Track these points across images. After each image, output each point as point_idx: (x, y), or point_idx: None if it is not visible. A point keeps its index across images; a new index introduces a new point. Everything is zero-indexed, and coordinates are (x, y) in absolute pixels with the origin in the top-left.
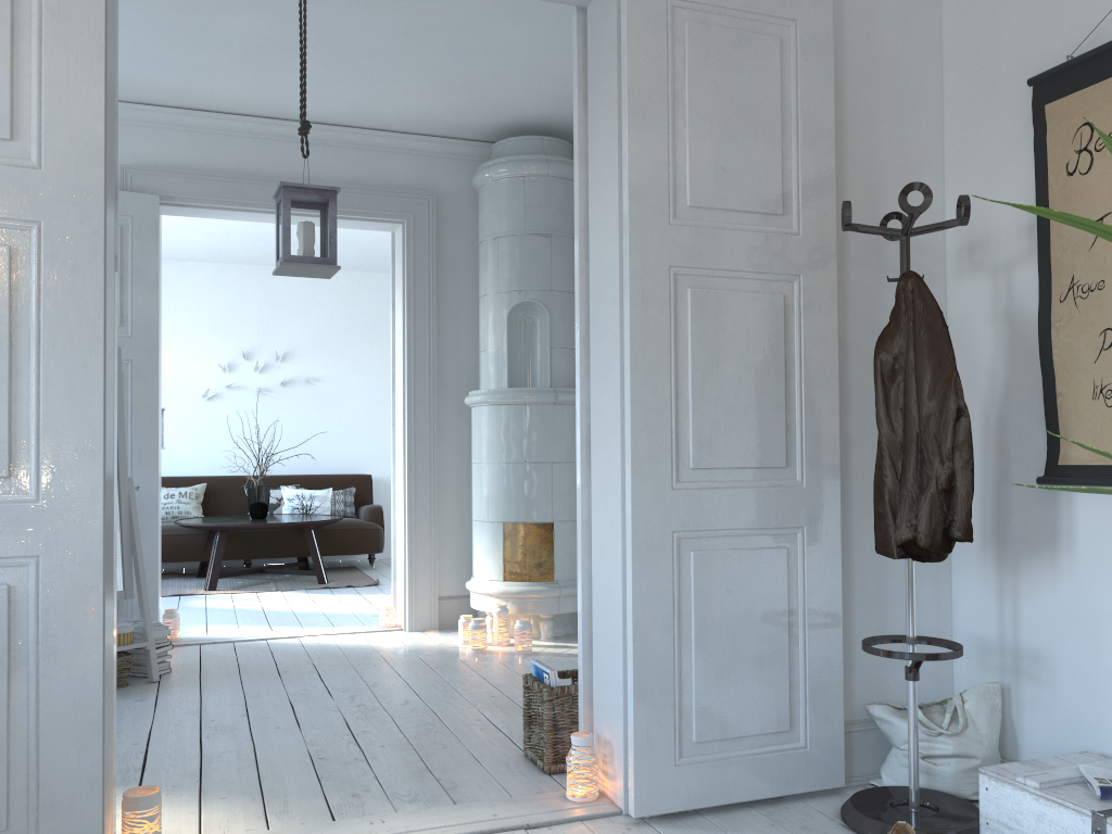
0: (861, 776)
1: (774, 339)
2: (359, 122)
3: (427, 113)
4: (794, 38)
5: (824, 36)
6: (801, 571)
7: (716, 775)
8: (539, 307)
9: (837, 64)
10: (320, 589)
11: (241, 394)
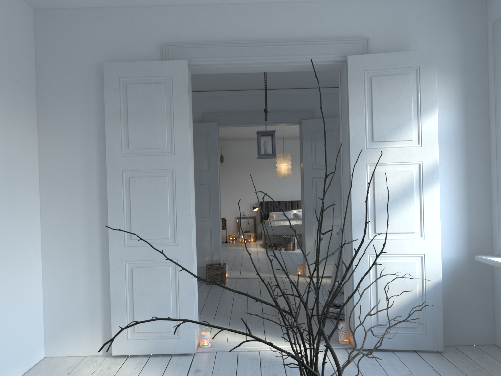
0: None
1: None
2: None
3: None
4: None
5: None
6: None
7: None
8: None
9: None
10: None
11: None
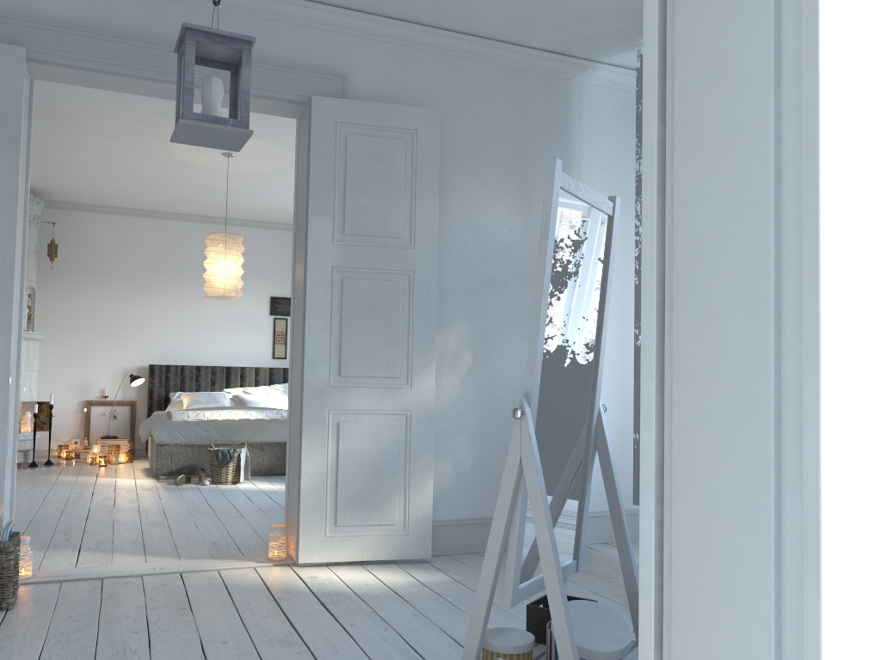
0: None
1: None
2: None
3: None
4: None
5: None
6: None
7: None
8: None
9: None
10: None
11: None
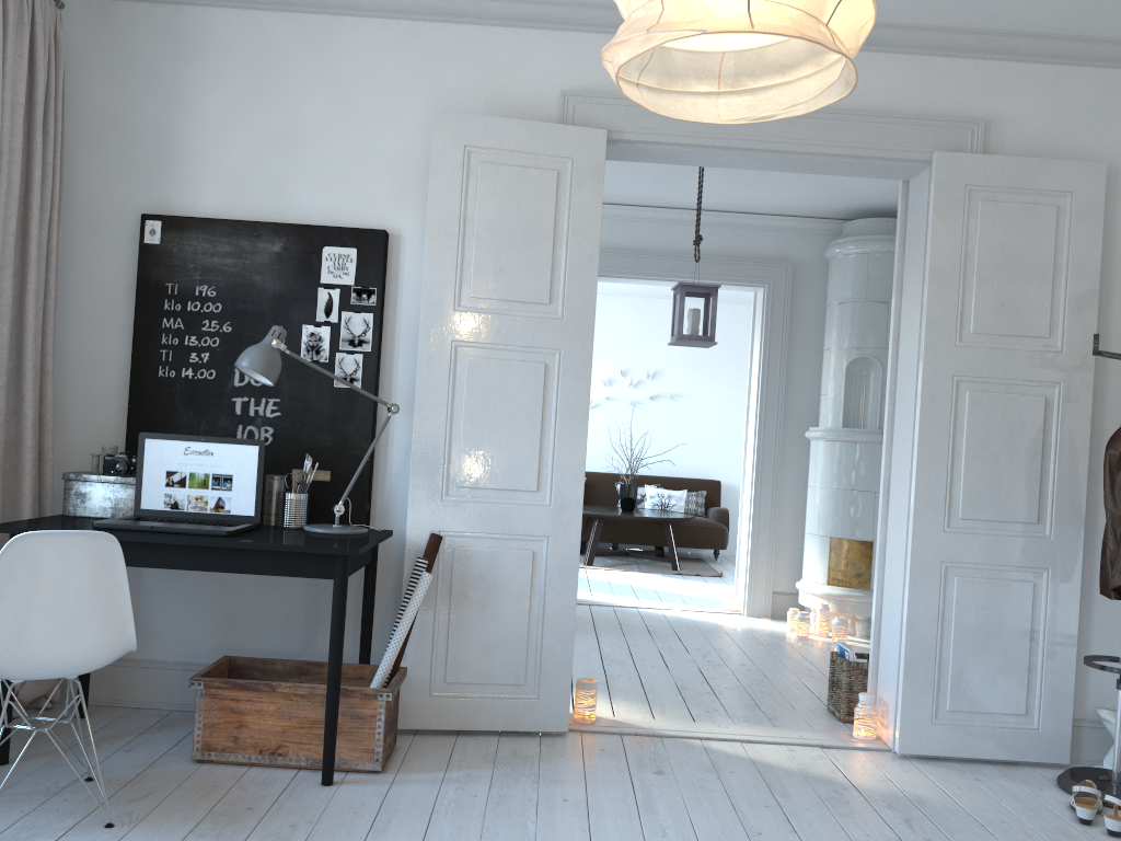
0: (1087, 761)
1: (1034, 429)
2: (735, 208)
3: (789, 202)
4: (1069, 205)
5: (1096, 202)
6: (1044, 601)
7: (962, 736)
8: (873, 362)
9: (1111, 218)
10: (674, 574)
11: (617, 405)
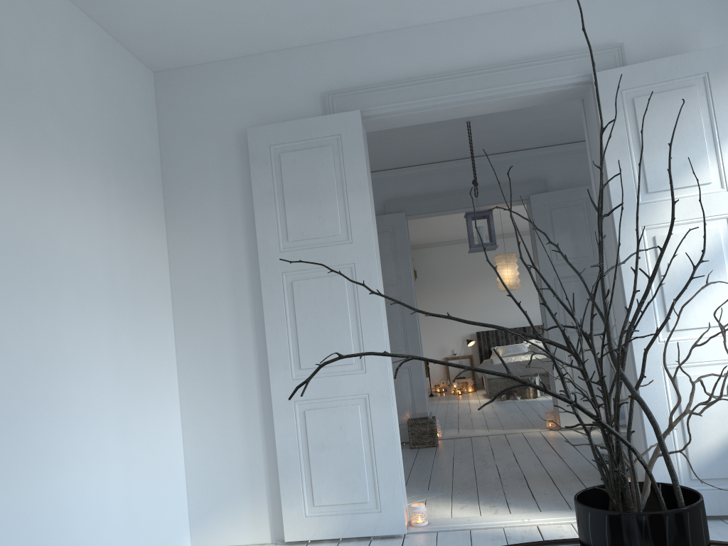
0: None
1: None
2: None
3: None
4: None
5: None
6: None
7: None
8: None
9: None
10: None
11: None
